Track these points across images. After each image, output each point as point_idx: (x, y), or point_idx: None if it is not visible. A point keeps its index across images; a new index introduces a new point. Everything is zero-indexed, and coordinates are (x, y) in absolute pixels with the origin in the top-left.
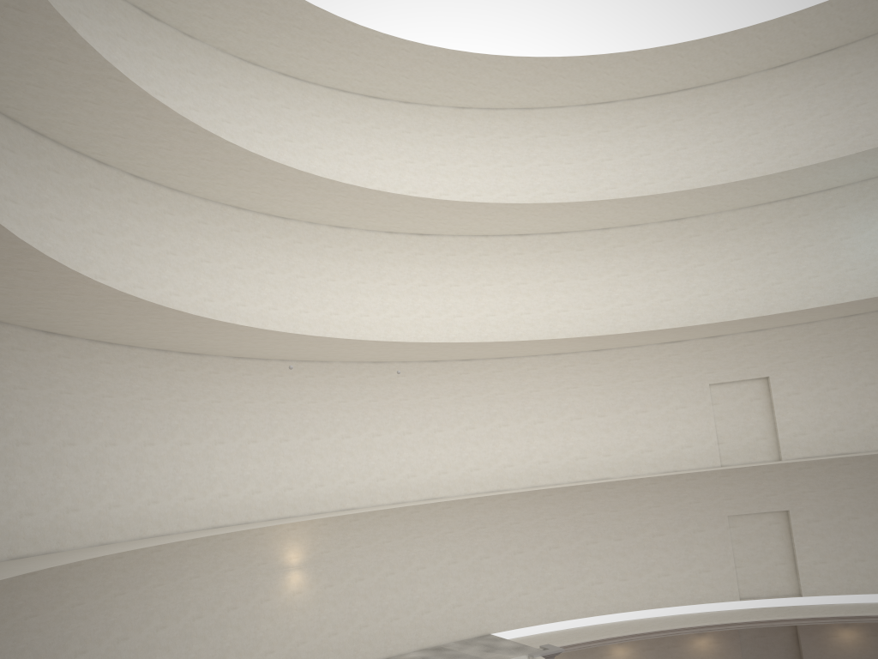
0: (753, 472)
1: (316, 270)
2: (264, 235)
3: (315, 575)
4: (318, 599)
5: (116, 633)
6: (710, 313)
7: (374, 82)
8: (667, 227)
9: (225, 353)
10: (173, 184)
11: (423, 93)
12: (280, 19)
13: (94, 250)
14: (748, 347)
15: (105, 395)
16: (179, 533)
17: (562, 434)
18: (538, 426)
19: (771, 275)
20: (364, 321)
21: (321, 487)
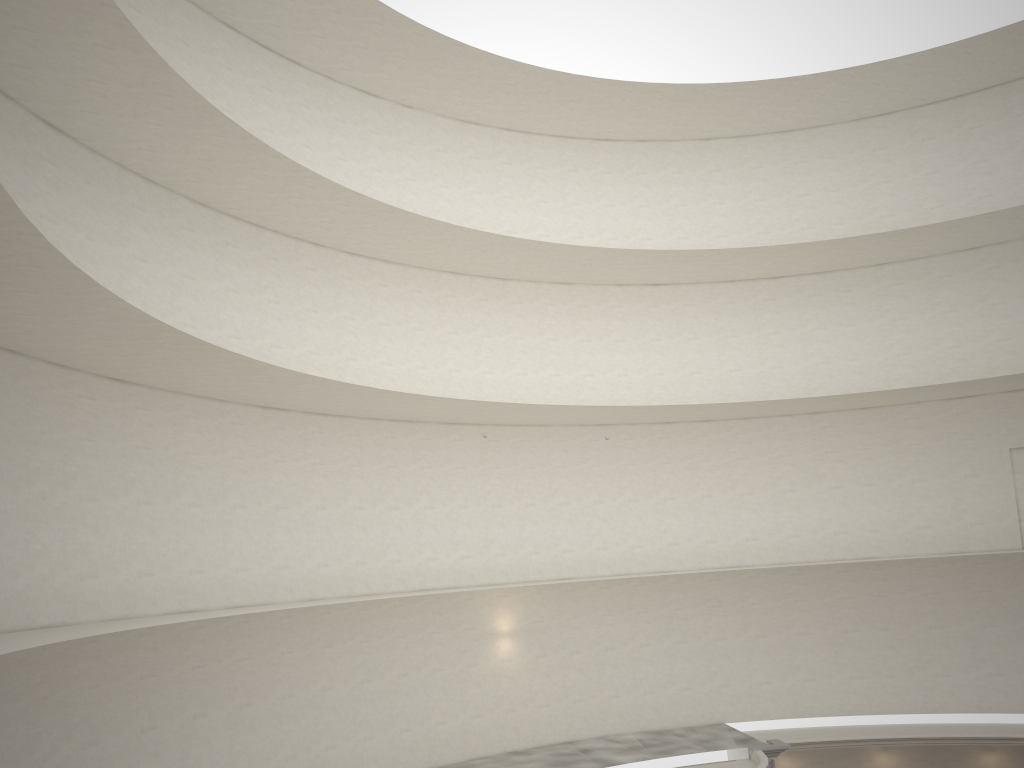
0: None
1: (536, 330)
2: (481, 298)
3: (526, 644)
4: (529, 668)
5: (322, 682)
6: (1013, 362)
7: (602, 125)
8: (959, 259)
9: (436, 420)
10: (386, 257)
11: (659, 130)
12: (491, 79)
13: (309, 327)
14: None
15: (317, 462)
16: (386, 593)
17: (818, 505)
18: (788, 496)
19: None
20: (588, 381)
21: (536, 555)
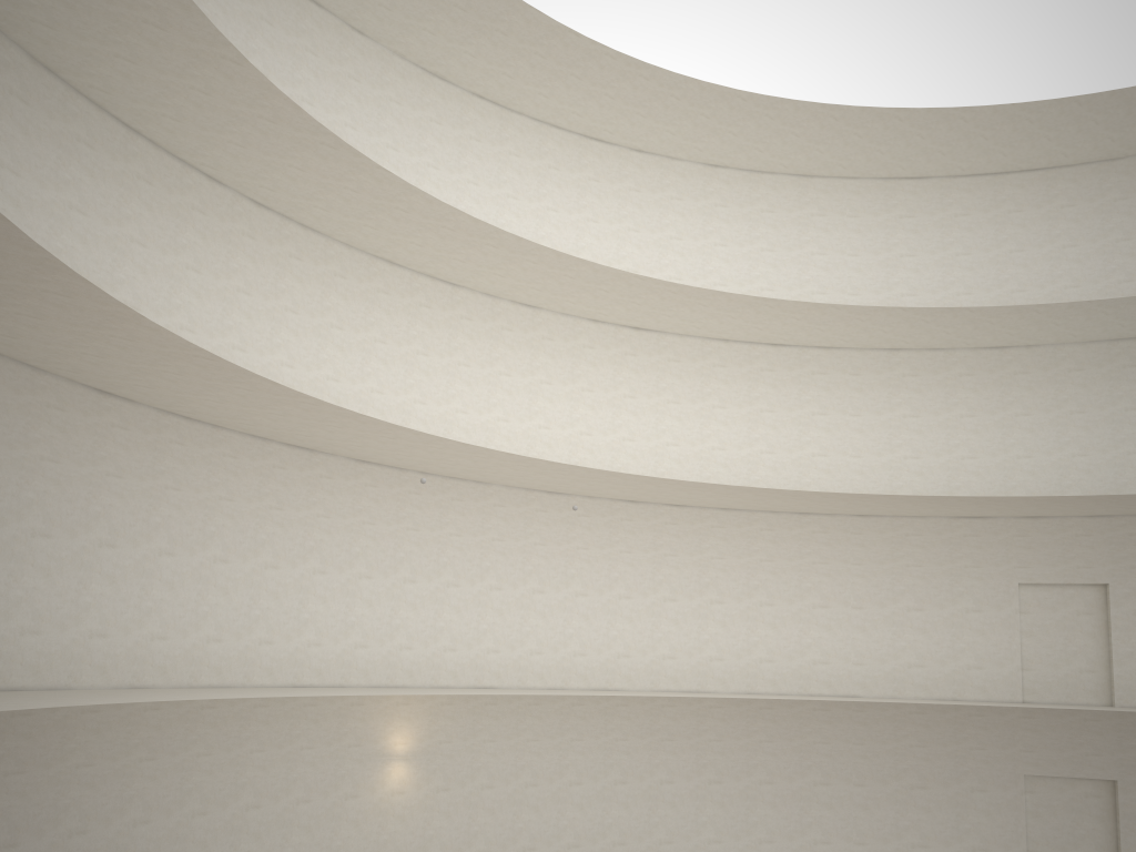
0: (1069, 717)
1: (487, 359)
2: (422, 303)
3: (426, 771)
4: (426, 805)
5: (133, 813)
6: (1031, 483)
7: (598, 119)
8: (983, 357)
9: (345, 453)
10: (307, 219)
11: (664, 141)
12: (480, 18)
13: (185, 291)
14: (1083, 539)
15: (170, 486)
16: (245, 687)
17: (797, 625)
18: (765, 610)
19: (1127, 440)
20: (543, 435)
21: (452, 652)
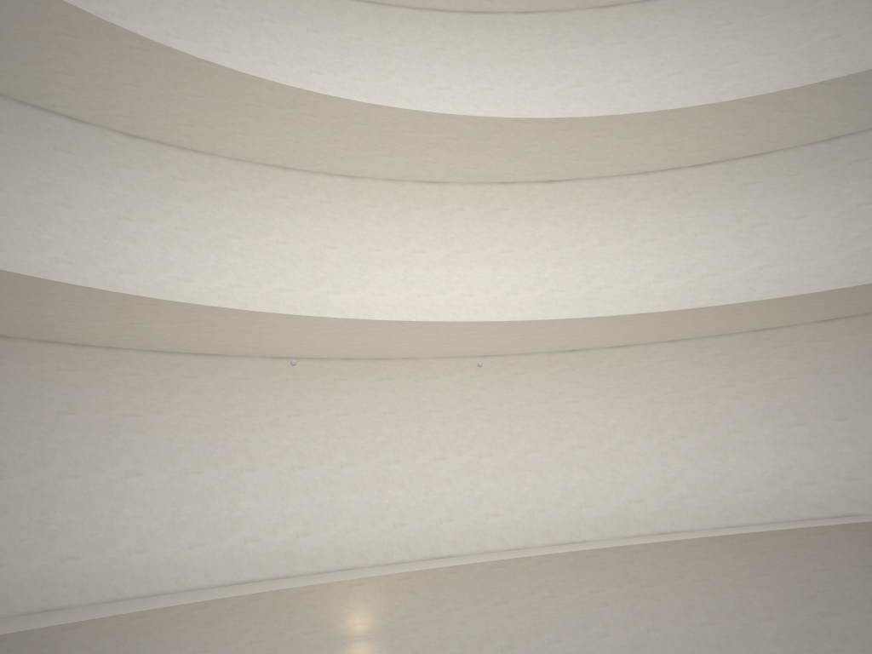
0: None
1: (398, 240)
2: (322, 200)
3: (391, 648)
4: None
5: None
6: None
7: None
8: None
9: (255, 353)
10: (182, 141)
11: None
12: None
13: (57, 227)
14: None
15: (63, 411)
16: (178, 592)
17: (773, 448)
18: (733, 438)
19: None
20: (467, 302)
21: (403, 527)
